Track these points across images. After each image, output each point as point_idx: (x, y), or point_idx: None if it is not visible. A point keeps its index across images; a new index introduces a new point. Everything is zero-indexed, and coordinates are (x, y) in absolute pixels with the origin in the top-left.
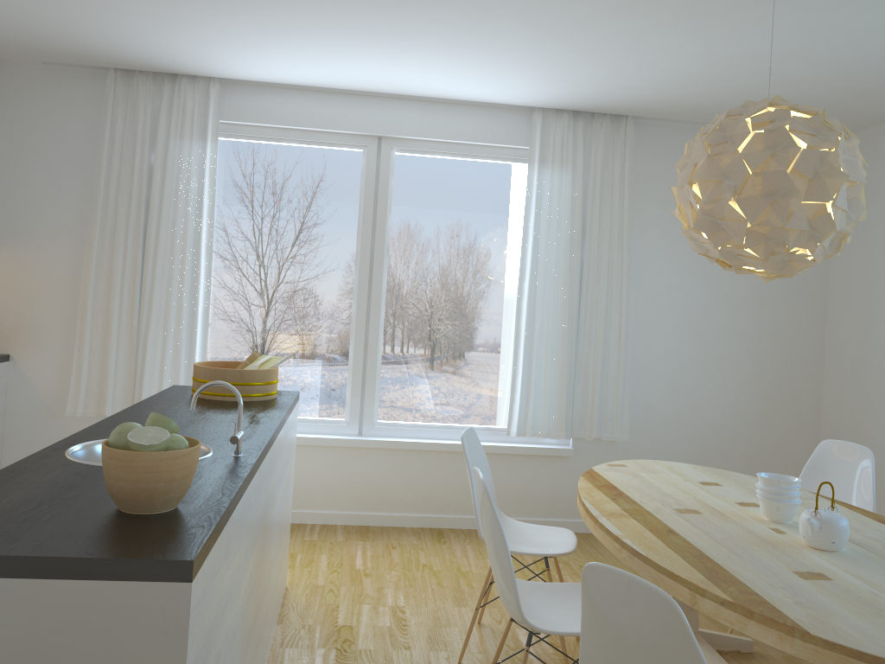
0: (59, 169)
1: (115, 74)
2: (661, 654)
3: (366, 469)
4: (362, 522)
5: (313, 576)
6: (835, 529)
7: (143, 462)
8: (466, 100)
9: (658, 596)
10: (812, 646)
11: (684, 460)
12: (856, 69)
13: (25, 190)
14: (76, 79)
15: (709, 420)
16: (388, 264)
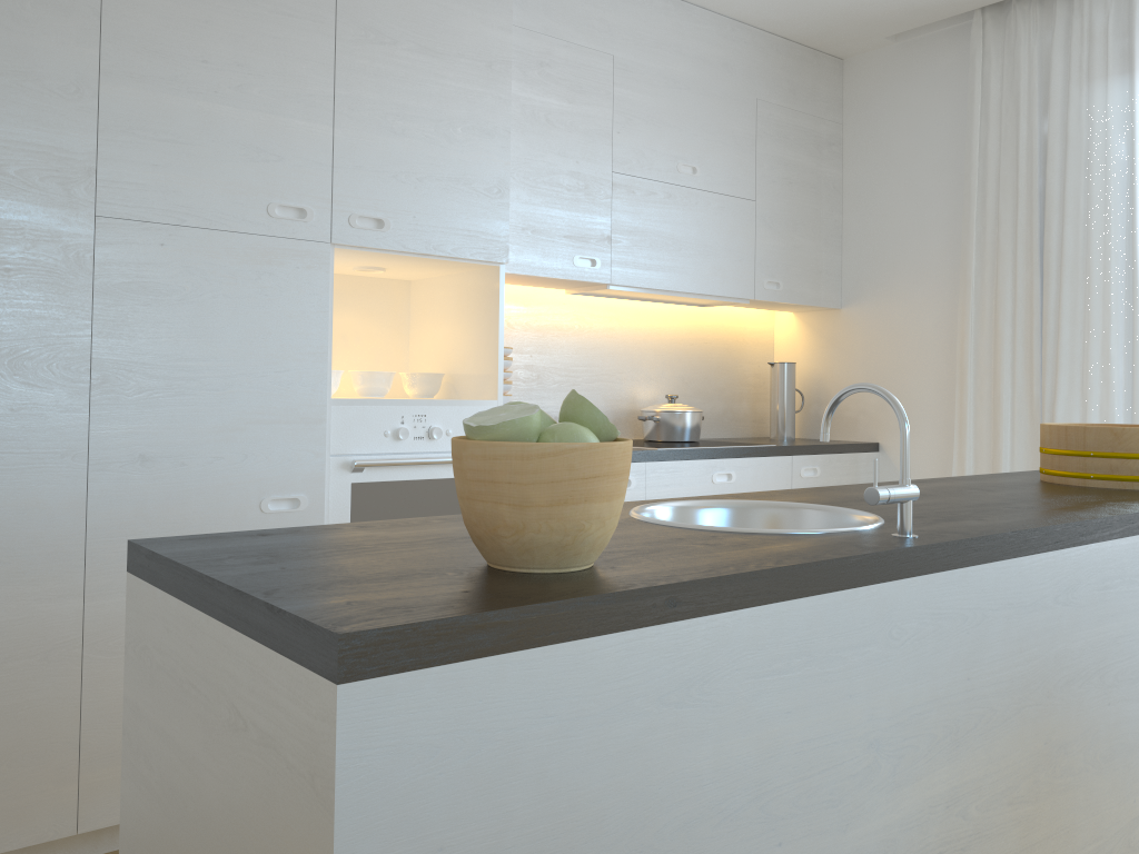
0: (921, 179)
1: (982, 18)
2: None
3: None
4: None
5: None
6: None
7: (471, 462)
8: None
9: None
10: None
11: None
12: None
13: (883, 218)
14: (934, 47)
15: None
16: None
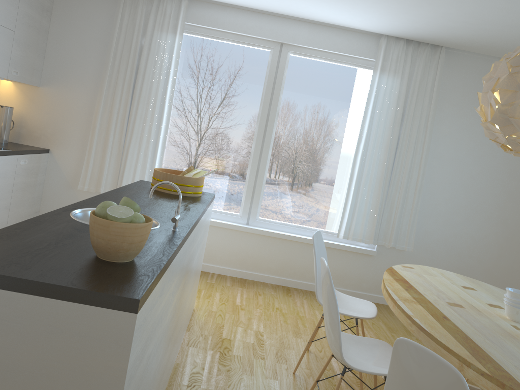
0: (88, 42)
1: None
2: None
3: (248, 245)
4: (242, 276)
5: (210, 305)
6: None
7: (114, 229)
8: (339, 25)
9: (450, 370)
10: None
11: (445, 268)
12: None
13: (67, 53)
14: None
15: (466, 246)
16: (277, 123)
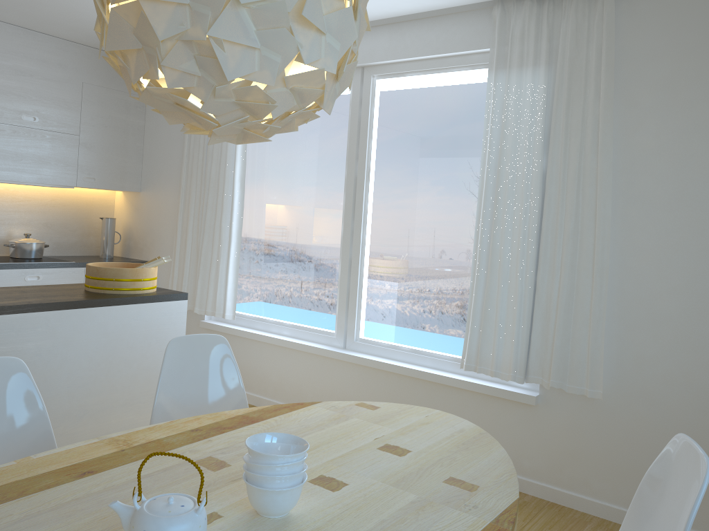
0: (172, 131)
1: None
2: None
3: (343, 380)
4: None
5: None
6: None
7: None
8: (429, 13)
9: None
10: None
11: (698, 441)
12: None
13: (158, 148)
14: None
15: None
16: (370, 187)
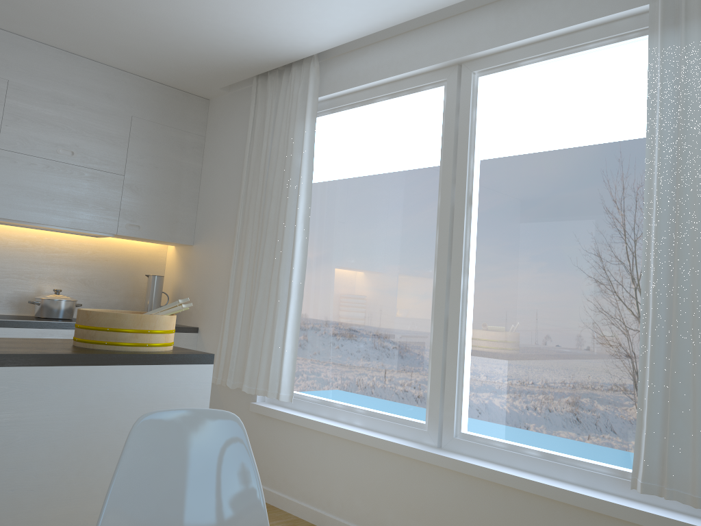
0: (230, 171)
1: (257, 82)
2: None
3: (437, 495)
4: None
5: None
6: None
7: None
8: None
9: None
10: None
11: None
12: None
13: (214, 193)
14: (243, 96)
15: None
16: (473, 218)
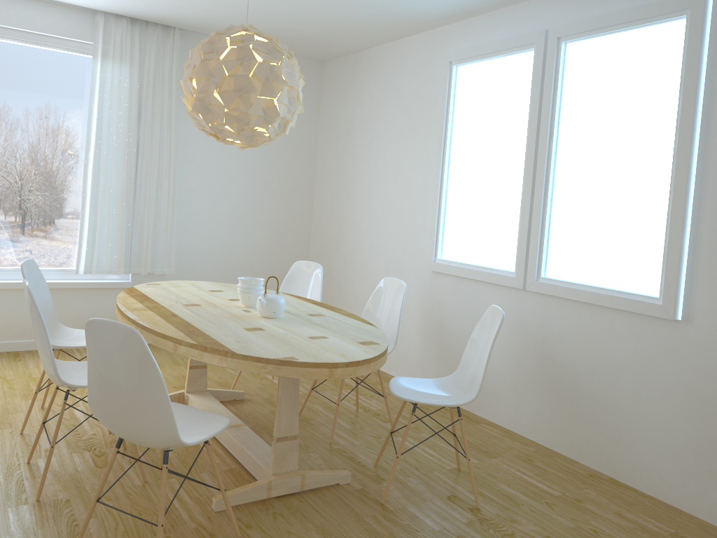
0: None
1: None
2: (132, 366)
3: None
4: None
5: None
6: (275, 304)
7: None
8: None
9: (128, 330)
10: (237, 360)
11: None
12: (322, 15)
13: None
14: None
15: (235, 257)
16: None
